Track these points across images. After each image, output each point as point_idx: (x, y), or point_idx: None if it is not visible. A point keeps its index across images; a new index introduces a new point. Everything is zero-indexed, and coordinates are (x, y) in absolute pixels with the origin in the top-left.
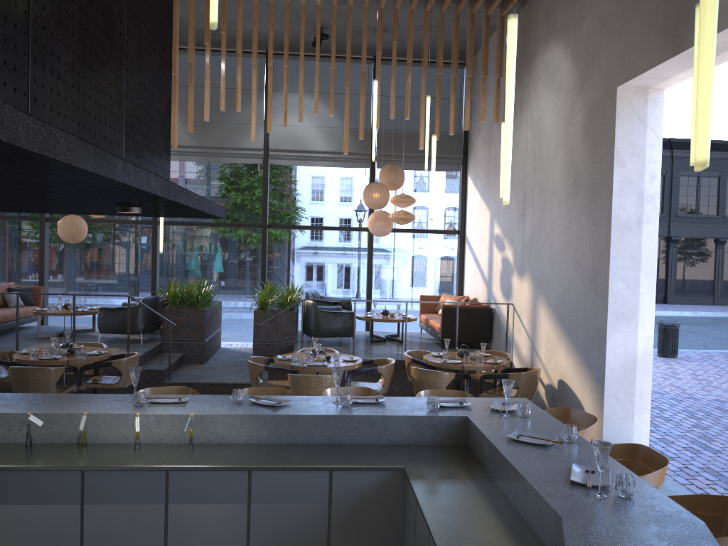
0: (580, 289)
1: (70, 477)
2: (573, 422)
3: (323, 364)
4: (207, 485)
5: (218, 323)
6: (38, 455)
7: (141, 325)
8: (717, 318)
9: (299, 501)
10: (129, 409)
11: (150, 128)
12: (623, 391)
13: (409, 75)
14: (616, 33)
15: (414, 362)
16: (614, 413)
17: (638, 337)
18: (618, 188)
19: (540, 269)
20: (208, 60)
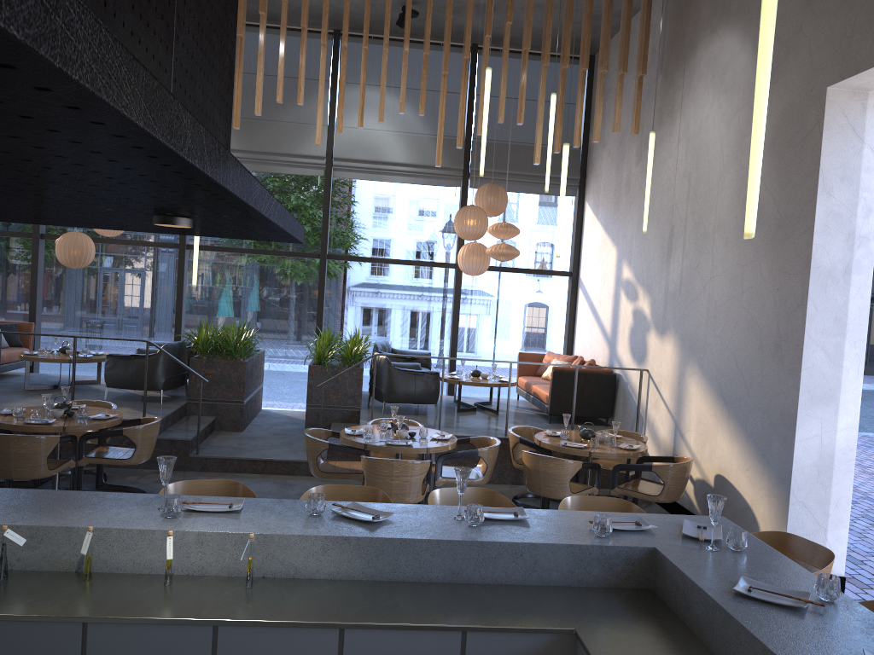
0: (755, 357)
1: (64, 632)
2: (790, 554)
3: (406, 443)
4: (277, 650)
5: (260, 379)
6: (16, 593)
7: (161, 379)
8: (865, 392)
9: None
10: (156, 521)
11: (207, 98)
12: (814, 497)
13: (525, 66)
14: (828, 13)
15: (523, 443)
16: (801, 526)
17: (838, 425)
18: (821, 224)
19: (692, 328)
20: (263, 34)
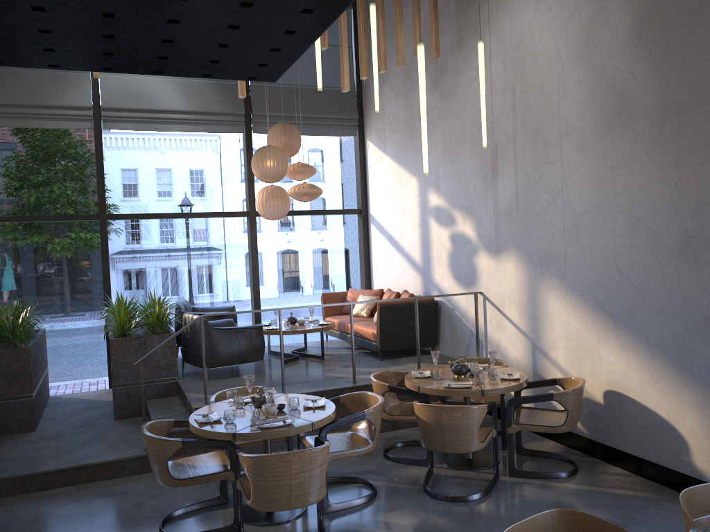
0: (650, 261)
1: None
2: None
3: (285, 422)
4: None
5: (44, 363)
6: None
7: None
8: None
9: None
10: None
11: None
12: None
13: None
14: None
15: (393, 391)
16: None
17: None
18: None
19: (543, 242)
20: None
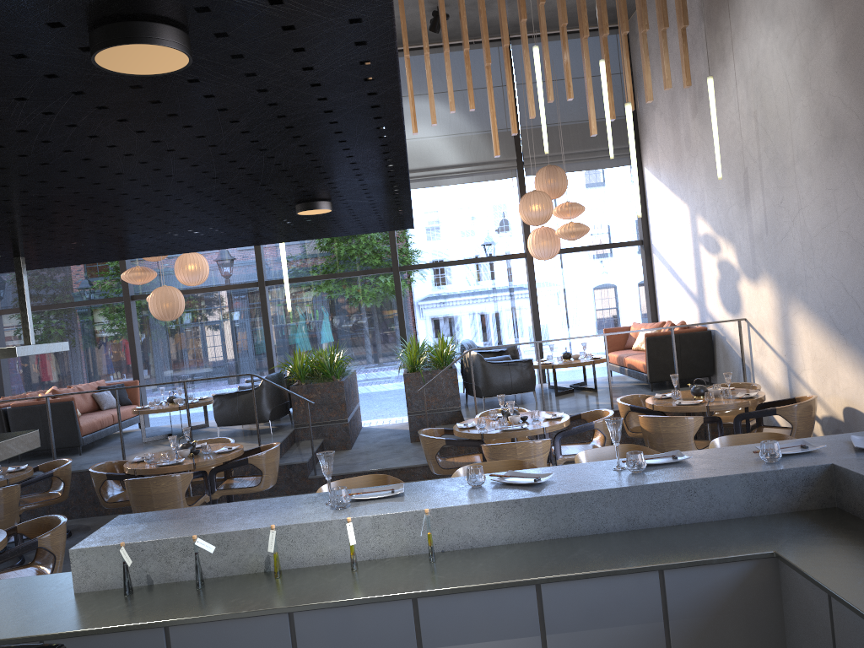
0: None
1: (273, 625)
2: None
3: (522, 427)
4: (477, 614)
5: (356, 398)
6: (218, 596)
7: (267, 410)
8: None
9: (619, 623)
10: (328, 513)
11: None
12: None
13: (565, 42)
14: None
15: (634, 411)
16: None
17: None
18: None
19: (788, 265)
20: None
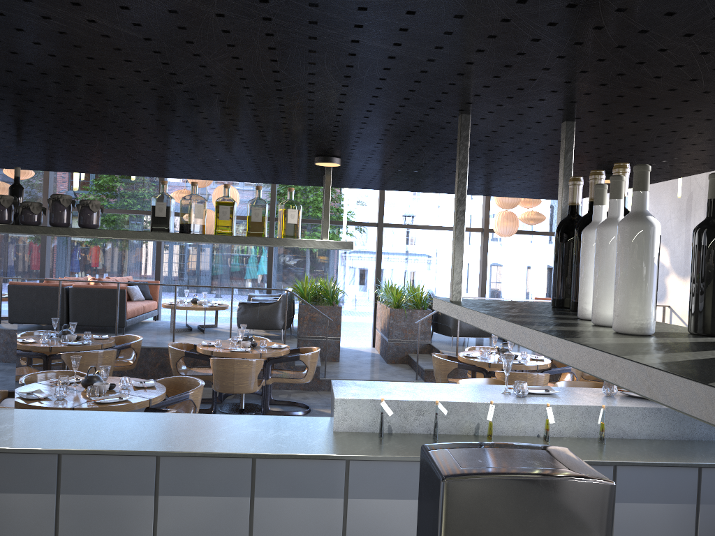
0: None
1: None
2: None
3: (519, 362)
4: (656, 483)
5: None
6: None
7: (281, 321)
8: None
9: None
10: (516, 399)
11: None
12: None
13: None
14: None
15: None
16: None
17: None
18: None
19: None
20: None
